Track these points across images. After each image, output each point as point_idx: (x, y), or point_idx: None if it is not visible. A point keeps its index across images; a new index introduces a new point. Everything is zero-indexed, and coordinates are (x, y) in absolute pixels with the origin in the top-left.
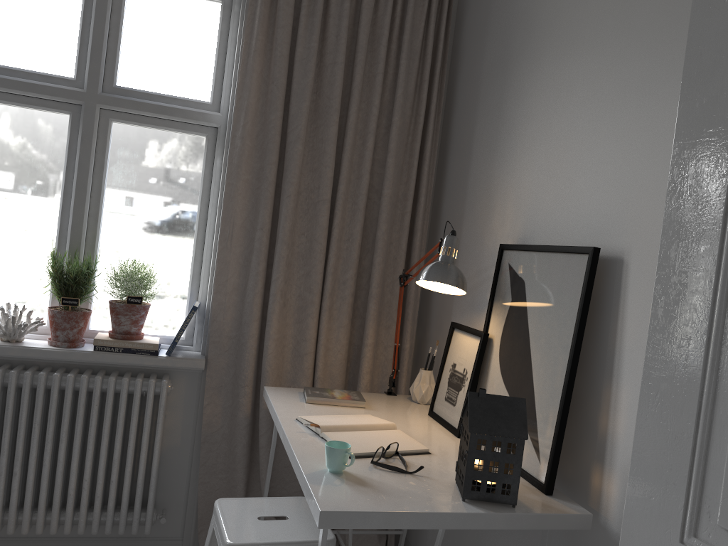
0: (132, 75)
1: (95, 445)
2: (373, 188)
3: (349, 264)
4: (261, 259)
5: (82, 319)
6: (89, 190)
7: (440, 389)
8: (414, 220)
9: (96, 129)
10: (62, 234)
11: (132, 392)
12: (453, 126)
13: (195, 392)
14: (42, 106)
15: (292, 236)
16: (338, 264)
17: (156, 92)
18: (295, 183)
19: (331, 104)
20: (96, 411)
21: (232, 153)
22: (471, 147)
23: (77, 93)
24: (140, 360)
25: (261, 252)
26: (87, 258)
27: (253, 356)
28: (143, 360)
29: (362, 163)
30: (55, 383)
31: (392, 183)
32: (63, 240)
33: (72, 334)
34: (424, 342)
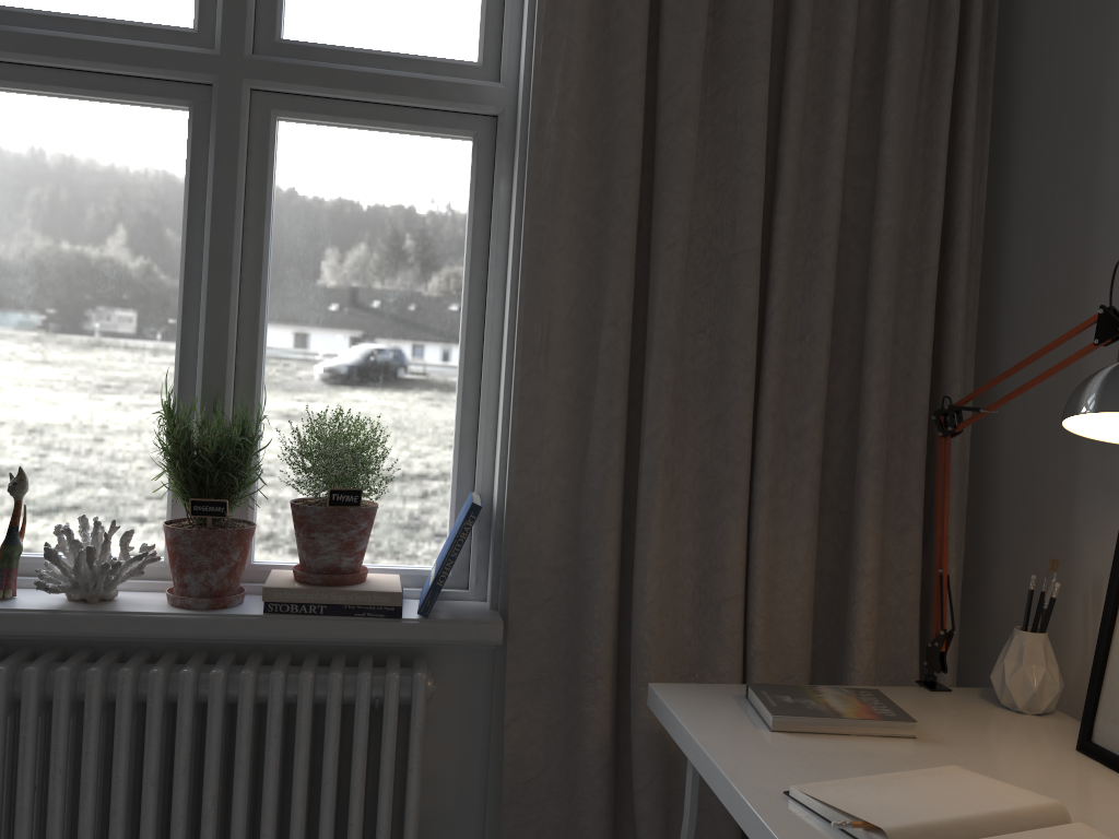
0: (313, 17)
1: (278, 822)
2: (845, 220)
3: (808, 392)
4: (616, 391)
5: (237, 545)
6: (238, 266)
7: (1112, 689)
8: (941, 286)
9: (244, 133)
10: (187, 363)
11: (351, 700)
12: (1023, 69)
13: (481, 690)
14: (131, 94)
15: (680, 336)
16: (783, 395)
17: (365, 48)
18: (684, 216)
19: (752, 35)
20: (276, 749)
21: (538, 159)
22: (1100, 98)
23: (202, 58)
24: (364, 631)
25: (615, 376)
26: (241, 412)
27: (610, 611)
28: (370, 630)
29: (823, 166)
30: (186, 692)
31: (897, 204)
32: (189, 377)
33: (216, 579)
34: (979, 559)
